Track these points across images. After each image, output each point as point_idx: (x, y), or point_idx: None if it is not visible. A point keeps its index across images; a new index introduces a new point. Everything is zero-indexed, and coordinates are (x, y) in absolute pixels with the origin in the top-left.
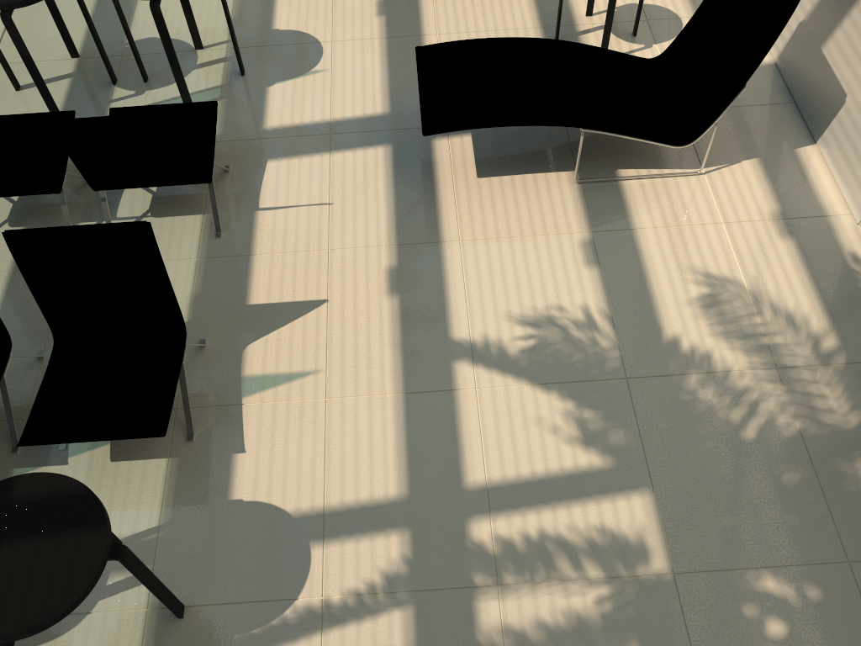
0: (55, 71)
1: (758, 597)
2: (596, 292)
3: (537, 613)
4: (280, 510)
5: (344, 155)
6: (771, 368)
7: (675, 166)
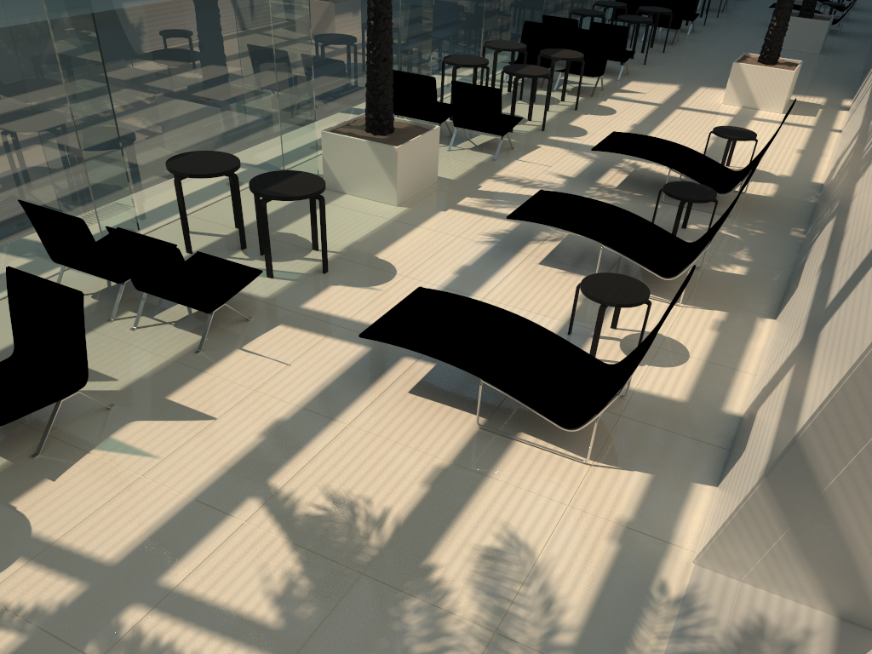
0: (217, 231)
1: None
2: (408, 504)
3: None
4: (29, 527)
5: (333, 341)
6: (490, 629)
7: (572, 449)
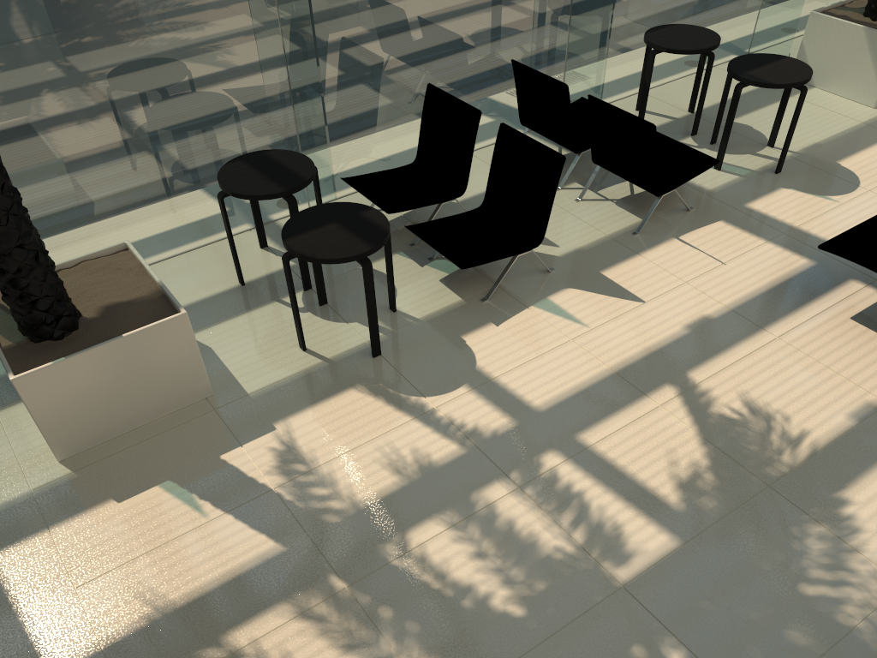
0: (669, 113)
1: (655, 653)
2: (830, 432)
3: (517, 517)
4: (474, 360)
5: (774, 248)
6: None
7: None
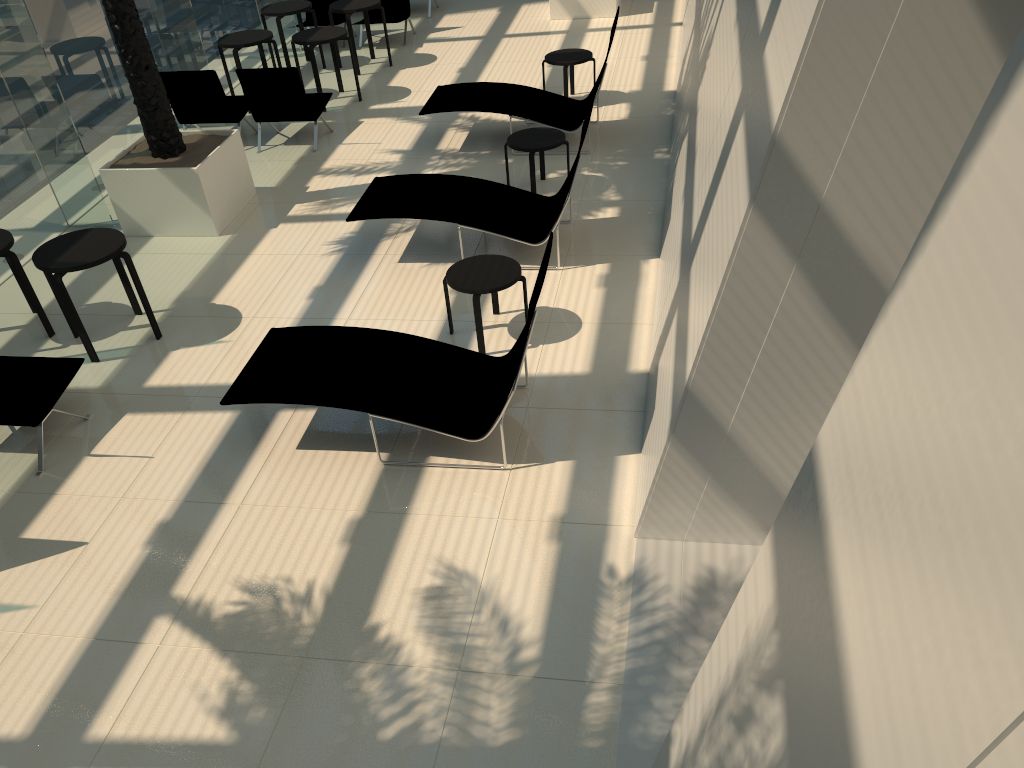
0: (12, 322)
1: None
2: (332, 569)
3: None
4: None
5: (193, 415)
6: (453, 669)
7: (487, 458)
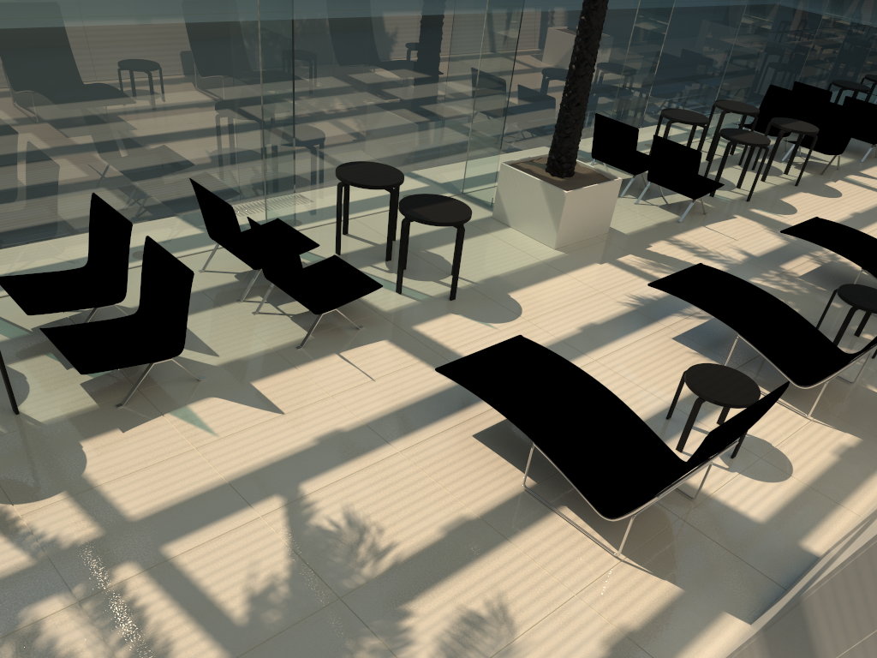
0: (373, 239)
1: None
2: (417, 544)
3: (62, 635)
4: (84, 467)
5: (425, 367)
6: None
7: (609, 539)
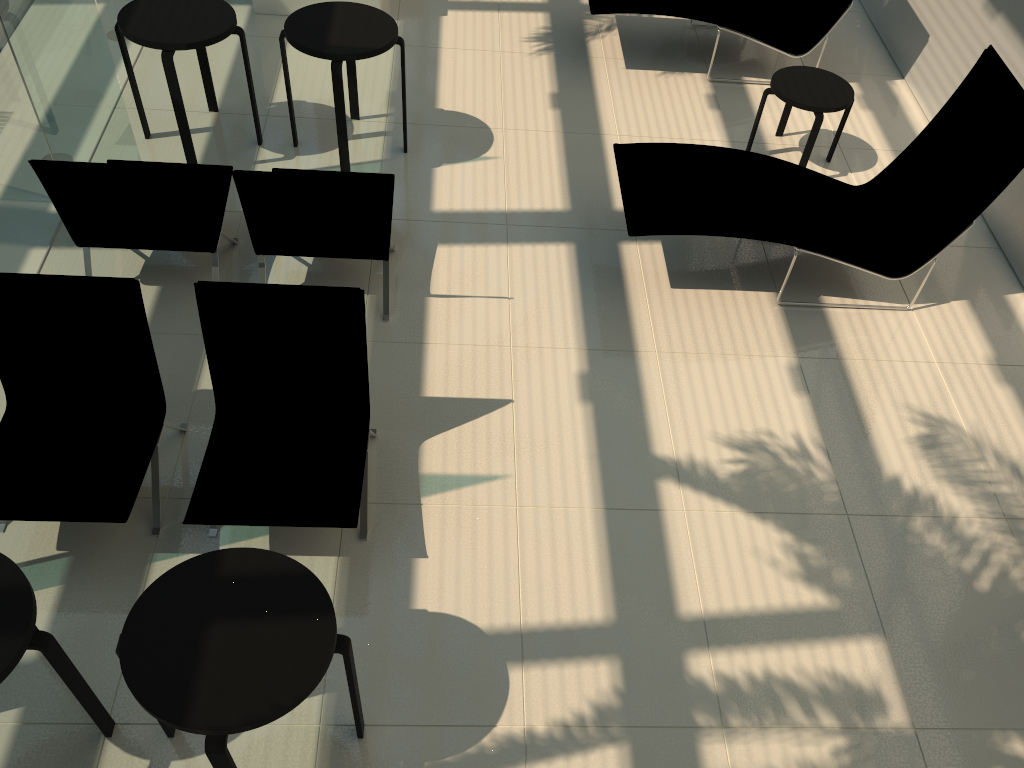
0: (191, 123)
1: (1008, 761)
2: (808, 420)
3: (769, 761)
4: (471, 625)
5: (523, 248)
6: (1000, 517)
7: (881, 298)
